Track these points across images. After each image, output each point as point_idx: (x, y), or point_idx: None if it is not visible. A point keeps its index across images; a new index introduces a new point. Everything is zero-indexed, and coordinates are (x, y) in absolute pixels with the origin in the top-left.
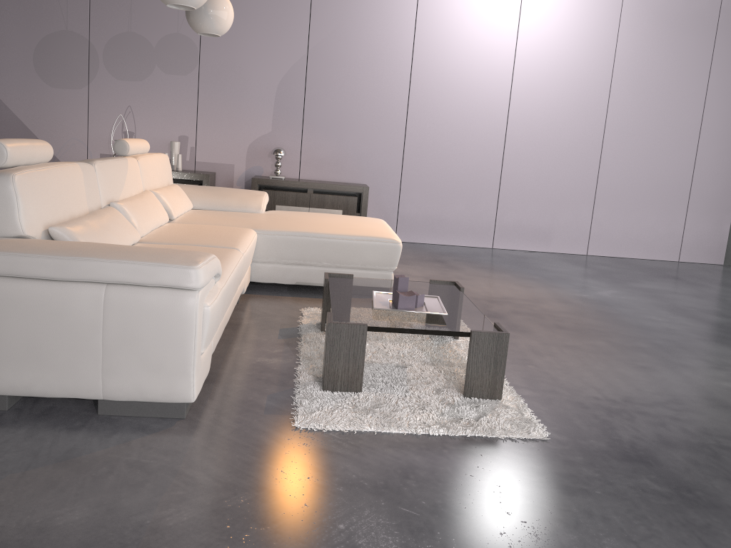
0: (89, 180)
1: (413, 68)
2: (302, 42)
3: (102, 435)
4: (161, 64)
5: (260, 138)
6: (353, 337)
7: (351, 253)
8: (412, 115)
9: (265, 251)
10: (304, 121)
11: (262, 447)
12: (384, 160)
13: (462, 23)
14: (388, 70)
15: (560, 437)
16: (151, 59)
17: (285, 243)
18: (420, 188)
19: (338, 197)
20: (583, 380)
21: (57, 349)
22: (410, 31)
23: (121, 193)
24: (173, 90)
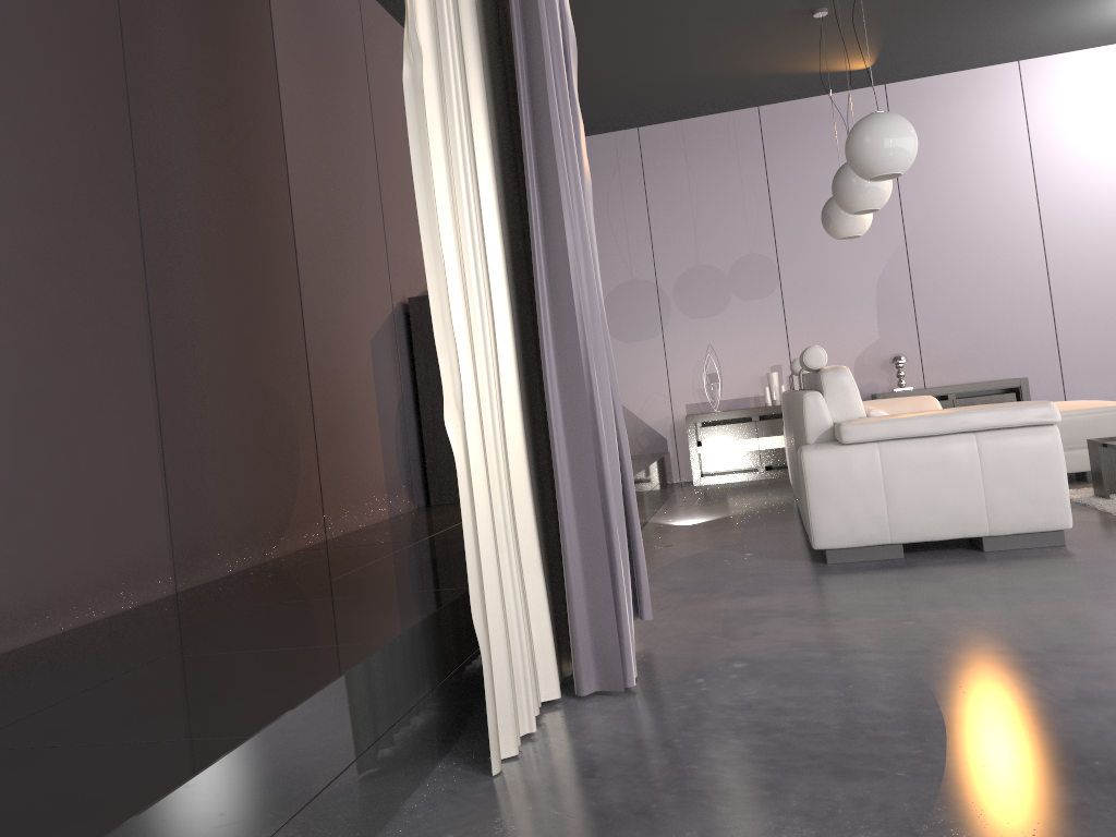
0: None
1: (1044, 226)
2: (896, 229)
3: (1010, 557)
4: (737, 291)
5: (867, 350)
6: None
7: (1084, 430)
8: (1056, 282)
9: None
10: (917, 318)
11: None
12: (1031, 343)
13: (1095, 157)
14: (1011, 235)
15: None
16: (726, 288)
17: None
18: (1089, 369)
19: (990, 397)
20: None
21: (944, 494)
22: (1029, 184)
23: None
24: (756, 316)
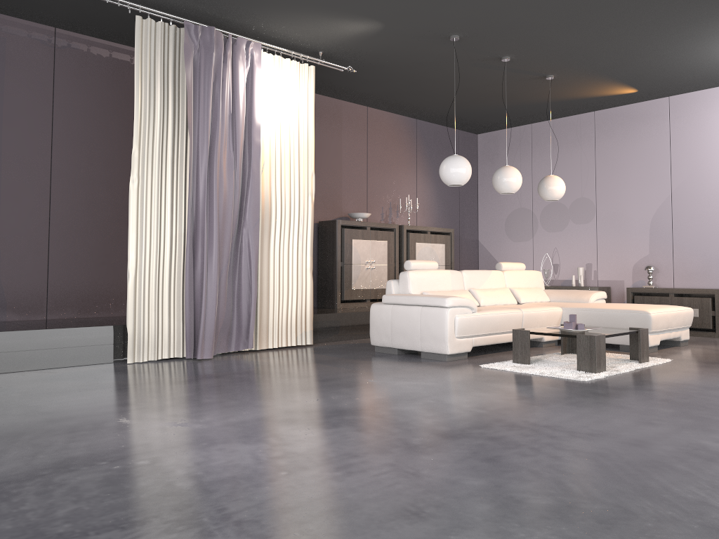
0: (455, 277)
1: None
2: (666, 187)
3: (415, 360)
4: (572, 218)
5: (641, 260)
6: (523, 336)
7: (618, 321)
8: None
9: (568, 320)
10: (673, 244)
11: (459, 367)
12: None
13: None
14: None
15: (595, 382)
16: (566, 216)
17: (578, 315)
18: None
19: (693, 298)
20: (679, 378)
21: (408, 330)
22: None
23: (481, 286)
24: (581, 234)
